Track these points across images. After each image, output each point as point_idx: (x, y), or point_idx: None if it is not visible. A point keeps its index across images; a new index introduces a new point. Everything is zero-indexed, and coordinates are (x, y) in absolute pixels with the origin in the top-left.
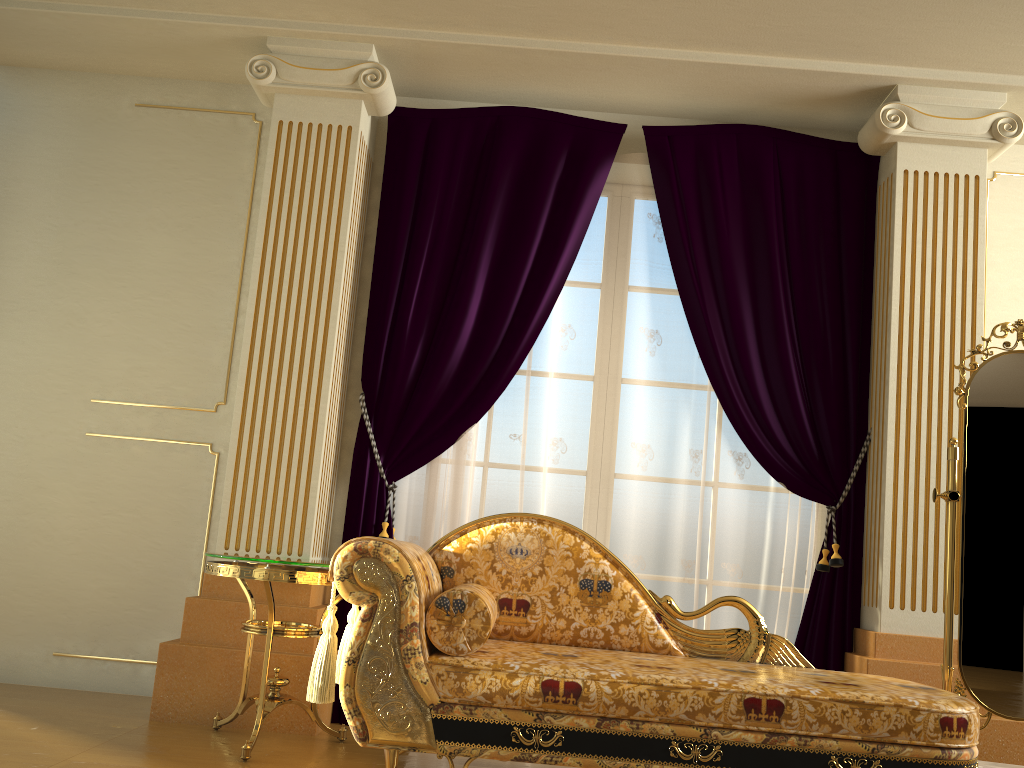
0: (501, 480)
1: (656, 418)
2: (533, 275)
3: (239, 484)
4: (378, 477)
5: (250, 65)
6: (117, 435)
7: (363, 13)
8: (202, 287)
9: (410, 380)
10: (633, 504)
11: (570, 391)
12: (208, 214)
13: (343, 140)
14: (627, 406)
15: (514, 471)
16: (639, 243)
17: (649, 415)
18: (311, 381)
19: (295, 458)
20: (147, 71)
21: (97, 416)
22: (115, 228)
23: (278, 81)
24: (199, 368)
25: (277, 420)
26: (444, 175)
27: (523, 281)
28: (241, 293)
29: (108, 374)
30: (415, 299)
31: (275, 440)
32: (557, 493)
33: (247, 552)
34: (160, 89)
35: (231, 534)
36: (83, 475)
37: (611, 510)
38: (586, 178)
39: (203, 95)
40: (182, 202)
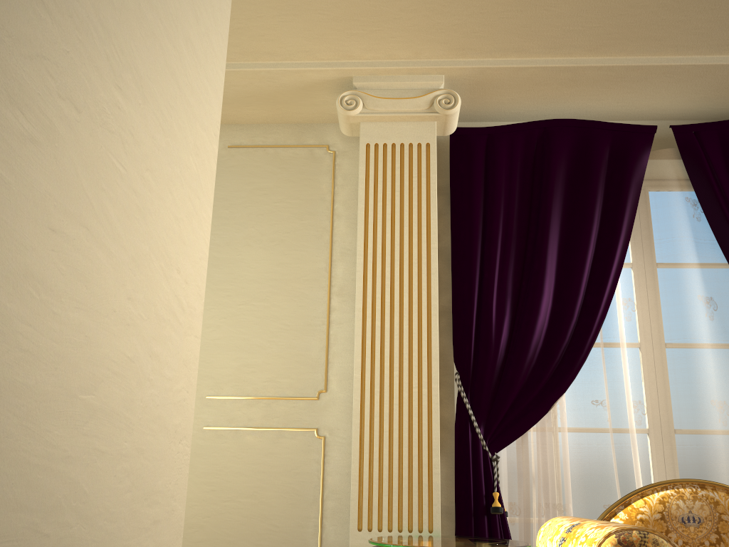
0: (590, 444)
1: (726, 376)
2: (596, 257)
3: (365, 466)
4: (481, 449)
5: (340, 100)
6: (231, 427)
7: (441, 47)
8: (296, 291)
9: (500, 357)
10: (722, 458)
11: (640, 357)
12: (296, 229)
13: (423, 155)
14: (700, 367)
15: (601, 434)
16: (683, 223)
17: (719, 374)
18: (420, 365)
19: (415, 437)
20: (237, 119)
21: (212, 411)
22: (218, 247)
23: (365, 111)
24: (300, 361)
25: (394, 403)
26: (505, 179)
27: (589, 263)
28: (331, 293)
29: (220, 372)
30: (496, 285)
31: (394, 422)
32: (645, 452)
33: (380, 532)
34: (247, 132)
35: (362, 515)
36: (203, 466)
37: (704, 465)
38: (631, 171)
39: (283, 134)
40: (273, 221)
